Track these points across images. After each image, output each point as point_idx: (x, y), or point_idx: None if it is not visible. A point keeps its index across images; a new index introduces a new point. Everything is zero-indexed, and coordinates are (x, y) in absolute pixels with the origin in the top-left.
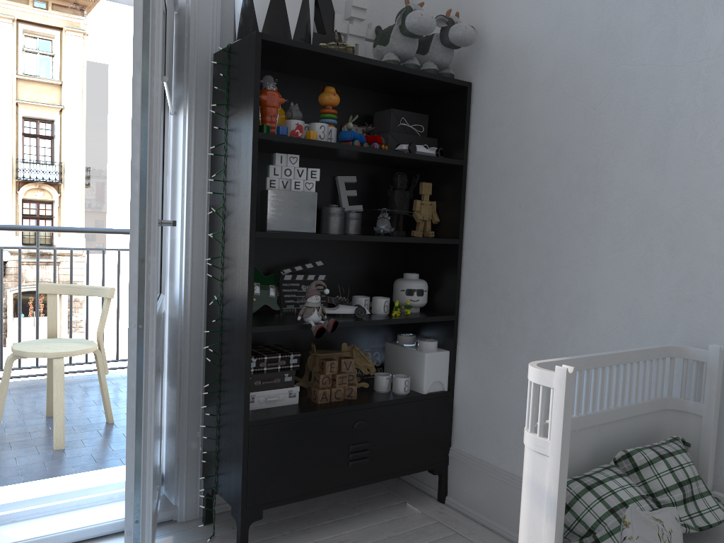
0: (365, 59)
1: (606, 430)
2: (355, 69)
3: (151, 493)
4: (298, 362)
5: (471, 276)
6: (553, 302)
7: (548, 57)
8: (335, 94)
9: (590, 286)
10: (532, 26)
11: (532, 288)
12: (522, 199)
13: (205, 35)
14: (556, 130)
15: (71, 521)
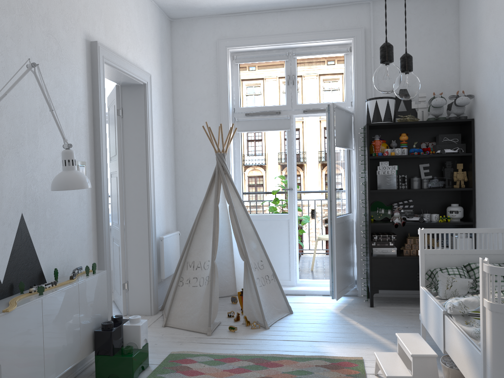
0: (413, 122)
1: (469, 257)
2: (414, 124)
3: (335, 273)
4: (395, 238)
5: (477, 204)
6: (495, 214)
7: (489, 108)
8: (404, 136)
9: (502, 206)
10: (486, 95)
11: (491, 208)
12: (487, 169)
13: (360, 122)
14: (493, 139)
15: (323, 288)
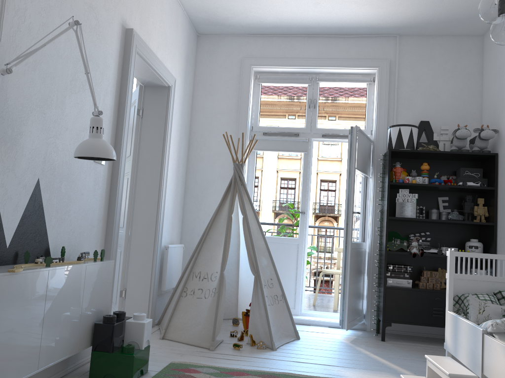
0: (436, 151)
1: (498, 285)
2: (436, 155)
3: (347, 301)
4: (411, 270)
5: (499, 240)
6: None
7: None
8: (426, 165)
9: None
10: None
11: None
12: None
13: (380, 149)
14: None
15: (329, 320)
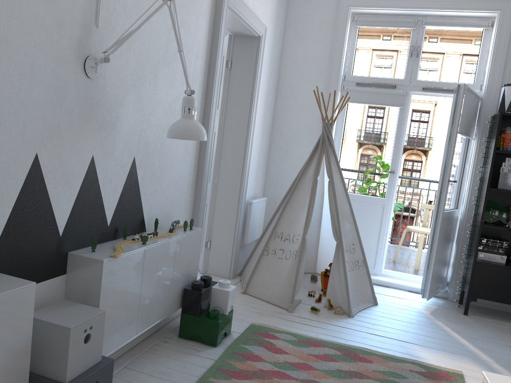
0: None
1: None
2: None
3: (431, 271)
4: (507, 245)
5: None
6: None
7: None
8: None
9: None
10: None
11: None
12: None
13: (489, 109)
14: None
15: (409, 284)
